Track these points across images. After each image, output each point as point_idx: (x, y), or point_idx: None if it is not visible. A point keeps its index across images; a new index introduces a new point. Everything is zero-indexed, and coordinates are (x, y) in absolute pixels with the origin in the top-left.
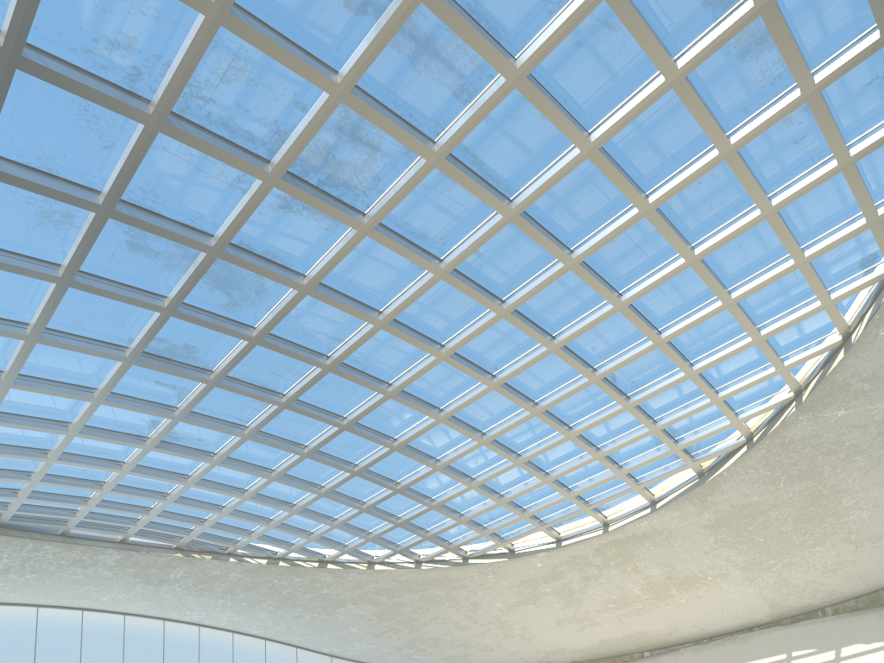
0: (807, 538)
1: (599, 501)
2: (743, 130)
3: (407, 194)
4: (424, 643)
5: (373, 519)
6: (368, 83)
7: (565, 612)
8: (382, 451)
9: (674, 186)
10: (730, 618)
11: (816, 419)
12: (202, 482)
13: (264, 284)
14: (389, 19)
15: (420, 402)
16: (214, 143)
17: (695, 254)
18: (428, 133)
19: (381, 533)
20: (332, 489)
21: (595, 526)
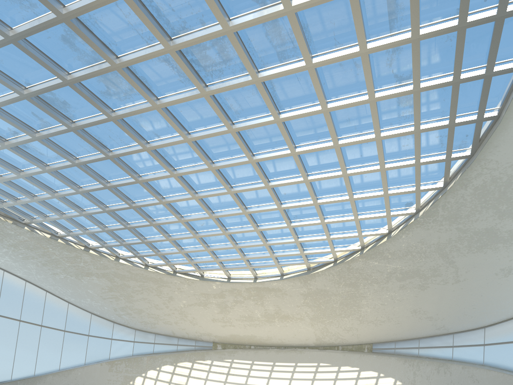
0: (342, 313)
1: (257, 266)
2: (387, 132)
3: (234, 88)
4: (132, 310)
5: (129, 234)
6: (241, 30)
7: (219, 315)
8: (154, 201)
9: (352, 142)
10: (297, 340)
11: (365, 262)
12: (29, 177)
13: (132, 92)
14: (269, 14)
15: (187, 185)
16: (149, 18)
17: (347, 173)
18: (257, 65)
19: (131, 243)
20: (114, 211)
21: (250, 277)
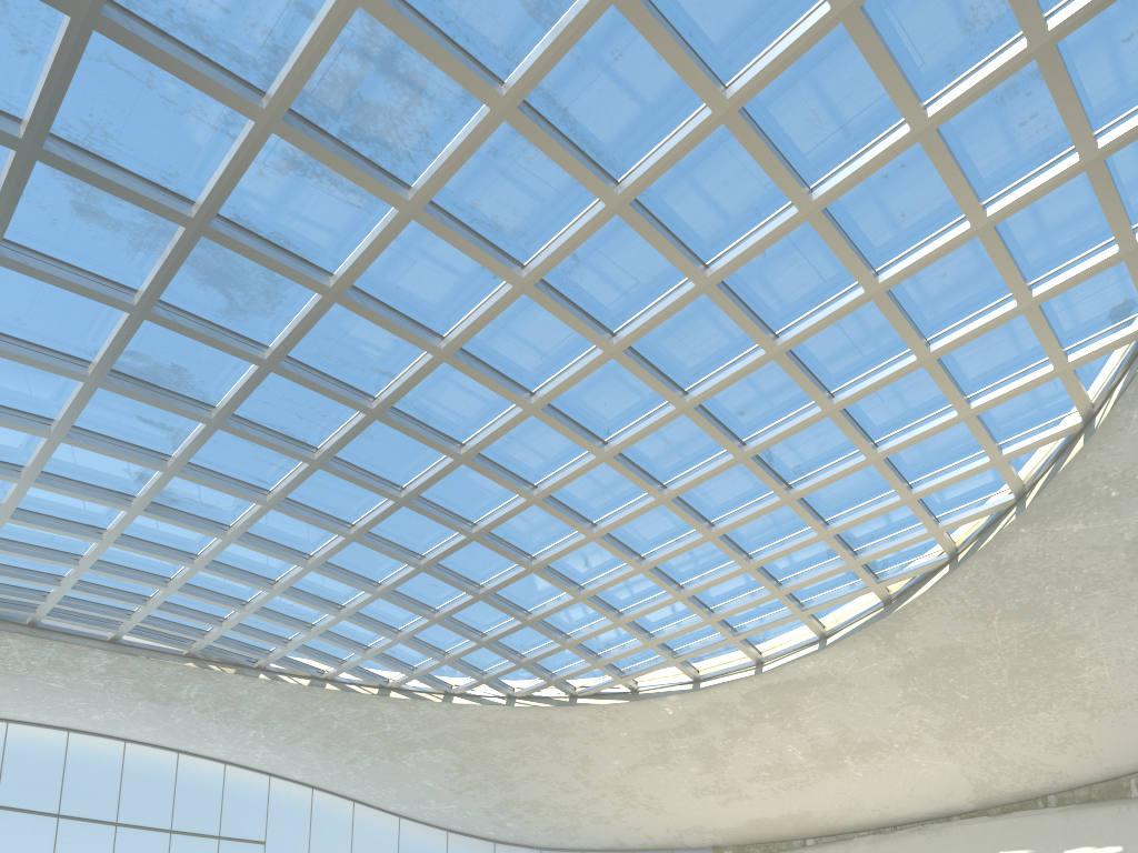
0: (1027, 699)
1: (750, 630)
2: (946, 98)
3: (466, 160)
4: (520, 807)
5: (450, 634)
6: None
7: (705, 778)
8: (457, 540)
9: (848, 177)
10: (922, 801)
11: (1043, 533)
12: (215, 565)
13: (276, 283)
14: None
15: (506, 474)
16: (178, 56)
17: (879, 282)
18: (494, 69)
19: (460, 653)
20: (392, 589)
21: (745, 664)
